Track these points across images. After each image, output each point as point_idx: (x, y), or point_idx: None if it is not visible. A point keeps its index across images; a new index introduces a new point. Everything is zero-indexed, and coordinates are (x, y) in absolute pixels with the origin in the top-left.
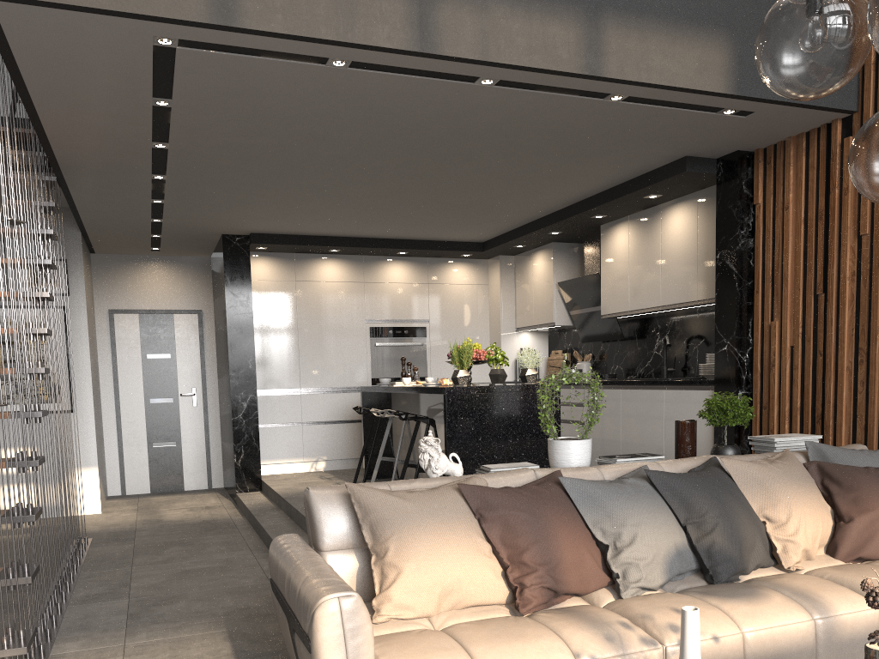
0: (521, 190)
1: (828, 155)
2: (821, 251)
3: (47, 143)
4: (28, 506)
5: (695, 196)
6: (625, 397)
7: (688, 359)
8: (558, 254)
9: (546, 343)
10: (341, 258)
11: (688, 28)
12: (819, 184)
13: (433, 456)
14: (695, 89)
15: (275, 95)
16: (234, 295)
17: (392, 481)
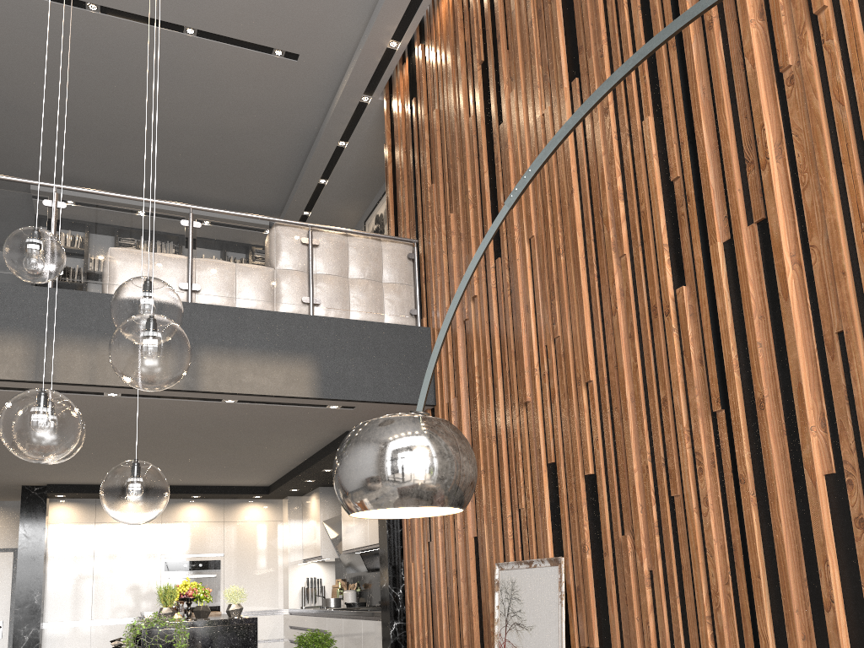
0: (245, 453)
1: None
2: None
3: None
4: None
5: None
6: (345, 625)
7: None
8: (325, 496)
9: (333, 572)
10: None
11: (276, 354)
12: None
13: None
14: (284, 395)
15: None
16: (28, 537)
17: None
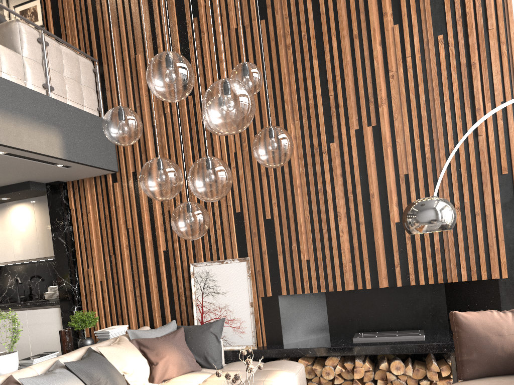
0: None
1: (107, 189)
2: (110, 234)
3: None
4: None
5: (31, 200)
6: None
7: (33, 290)
8: None
9: None
10: None
11: (39, 123)
12: (104, 202)
13: None
14: (47, 155)
15: None
16: None
17: None
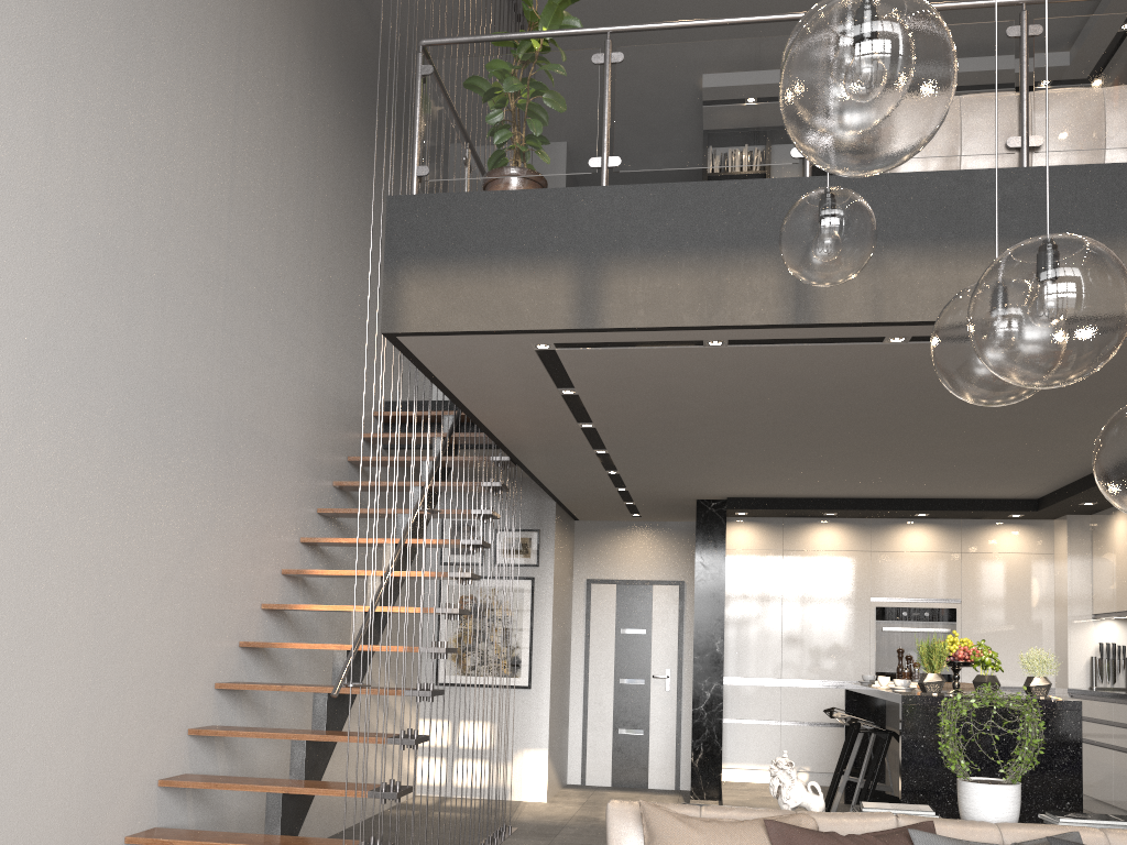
0: (1042, 440)
1: None
2: None
3: (488, 431)
4: (396, 783)
5: None
6: None
7: None
8: None
9: None
10: (841, 522)
11: None
12: None
13: (784, 783)
14: None
15: (670, 375)
16: (705, 567)
17: (707, 806)
